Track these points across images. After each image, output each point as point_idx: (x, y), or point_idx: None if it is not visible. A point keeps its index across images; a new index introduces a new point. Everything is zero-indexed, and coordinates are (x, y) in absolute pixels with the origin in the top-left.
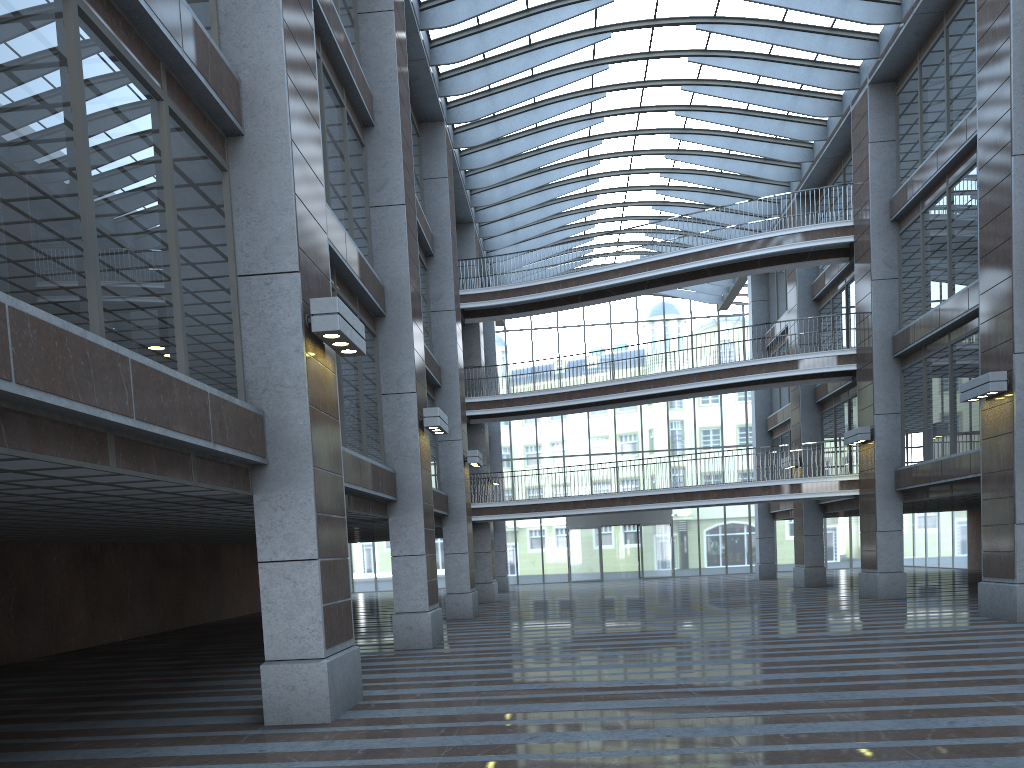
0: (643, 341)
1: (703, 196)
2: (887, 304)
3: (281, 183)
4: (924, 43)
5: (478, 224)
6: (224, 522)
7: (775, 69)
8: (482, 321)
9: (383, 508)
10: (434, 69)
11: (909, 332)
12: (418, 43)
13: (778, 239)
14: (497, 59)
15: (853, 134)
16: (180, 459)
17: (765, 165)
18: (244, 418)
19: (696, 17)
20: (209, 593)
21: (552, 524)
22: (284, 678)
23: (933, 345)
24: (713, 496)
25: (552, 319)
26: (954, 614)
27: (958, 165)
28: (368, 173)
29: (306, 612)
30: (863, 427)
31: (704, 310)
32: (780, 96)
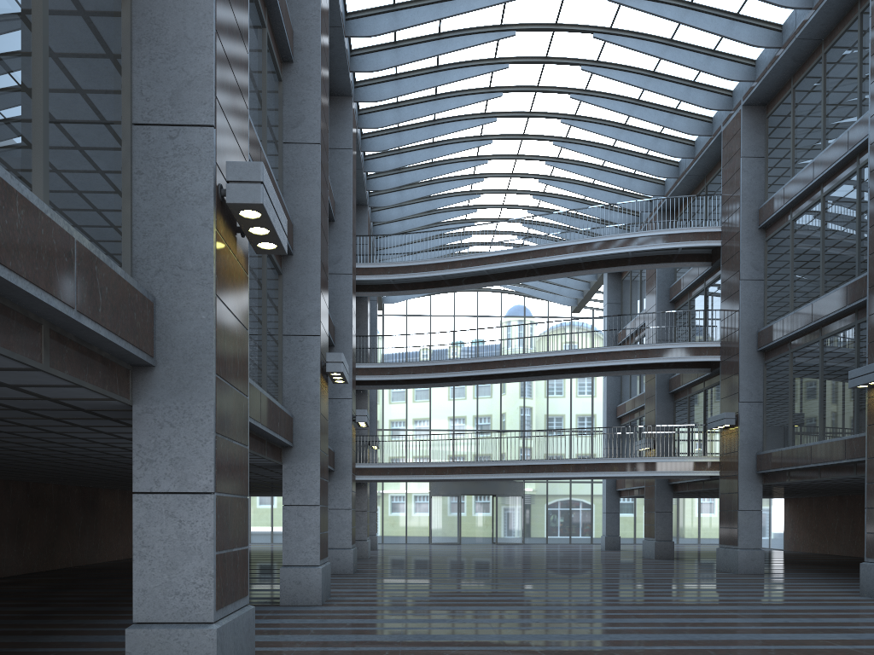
0: (505, 334)
1: (574, 204)
2: (753, 302)
3: (199, 14)
4: (799, 69)
5: (370, 209)
6: (99, 456)
7: (659, 85)
8: (371, 295)
9: (278, 453)
10: (347, 42)
11: (777, 327)
12: (336, 8)
13: (653, 238)
14: (407, 43)
15: (724, 151)
16: (22, 326)
17: (634, 179)
18: (127, 296)
19: (594, 26)
20: (84, 536)
21: (417, 490)
22: (157, 647)
23: (802, 340)
24: (584, 469)
25: (426, 308)
26: (833, 592)
27: (835, 175)
28: (284, 109)
29: (193, 561)
30: (729, 413)
31: (559, 311)
32: (658, 113)
